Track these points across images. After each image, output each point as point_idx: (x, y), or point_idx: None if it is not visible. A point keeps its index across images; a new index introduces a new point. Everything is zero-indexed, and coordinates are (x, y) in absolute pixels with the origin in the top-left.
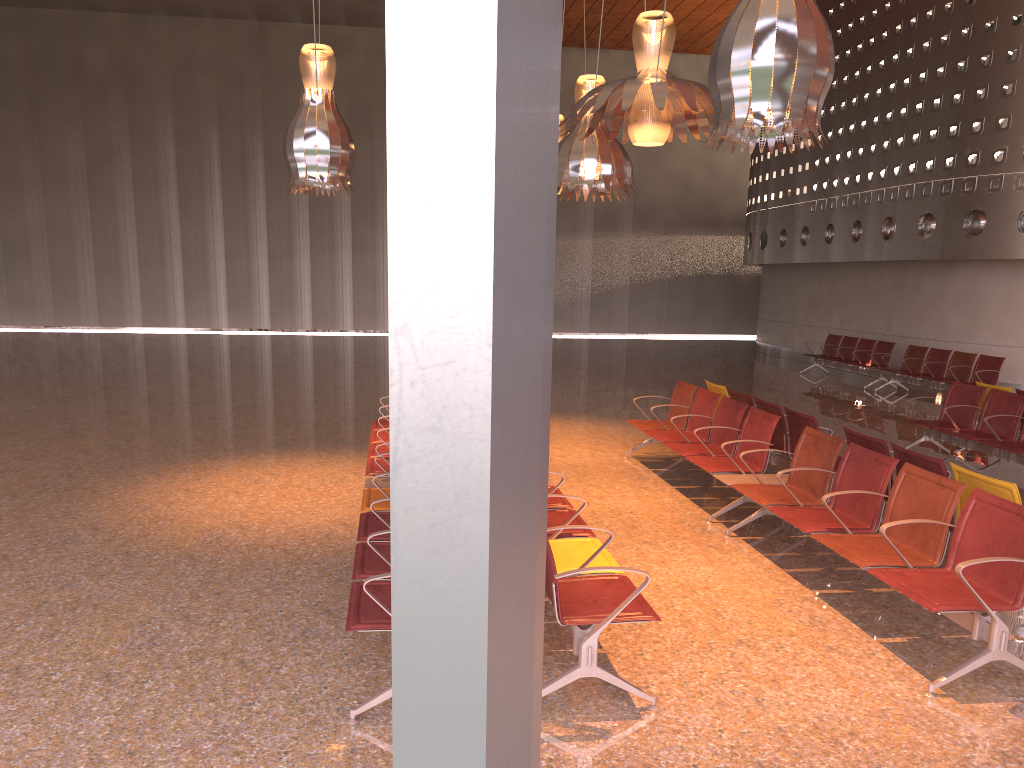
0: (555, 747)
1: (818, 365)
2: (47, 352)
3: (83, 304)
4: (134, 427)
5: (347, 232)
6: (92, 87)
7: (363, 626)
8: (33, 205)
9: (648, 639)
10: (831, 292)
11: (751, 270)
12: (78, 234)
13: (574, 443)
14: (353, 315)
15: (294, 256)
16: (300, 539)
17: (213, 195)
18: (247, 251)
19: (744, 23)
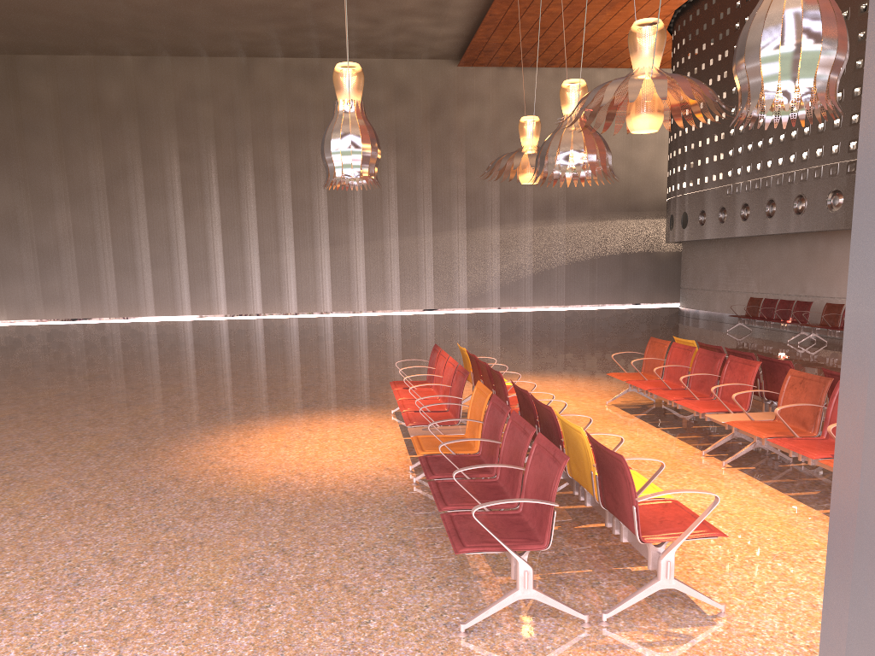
0: (650, 651)
1: (742, 324)
2: (82, 339)
3: (105, 299)
4: (178, 396)
5: (325, 229)
6: (110, 118)
7: (470, 549)
8: (62, 218)
9: (692, 556)
10: (748, 262)
11: (669, 247)
12: (100, 240)
13: (557, 396)
14: (332, 299)
15: (281, 251)
16: (355, 483)
17: (212, 203)
18: (241, 249)
19: (771, 15)
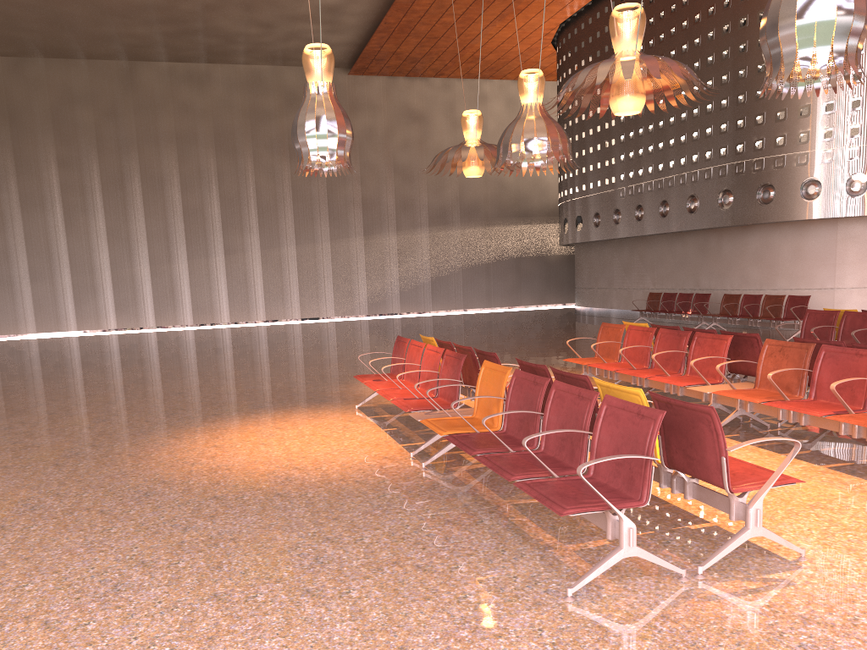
0: (761, 596)
1: (643, 318)
2: None
3: None
4: (112, 405)
5: (219, 238)
6: None
7: (574, 510)
8: None
9: None
10: (642, 260)
11: (558, 251)
12: None
13: None
14: (229, 309)
15: (173, 261)
16: (361, 472)
17: (96, 212)
18: (130, 260)
19: None
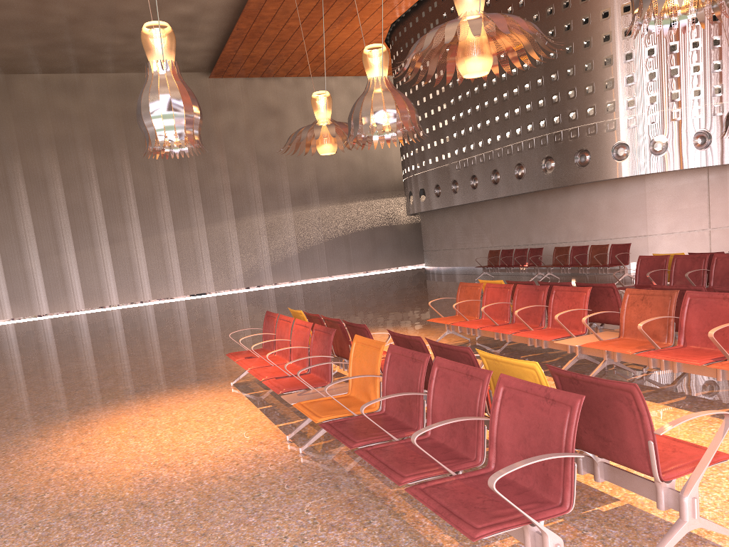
0: None
1: (486, 273)
2: None
3: None
4: None
5: (103, 229)
6: None
7: (488, 531)
8: None
9: None
10: (480, 222)
11: (405, 220)
12: None
13: None
14: (117, 293)
15: (61, 253)
16: (234, 464)
17: None
18: (20, 254)
19: None
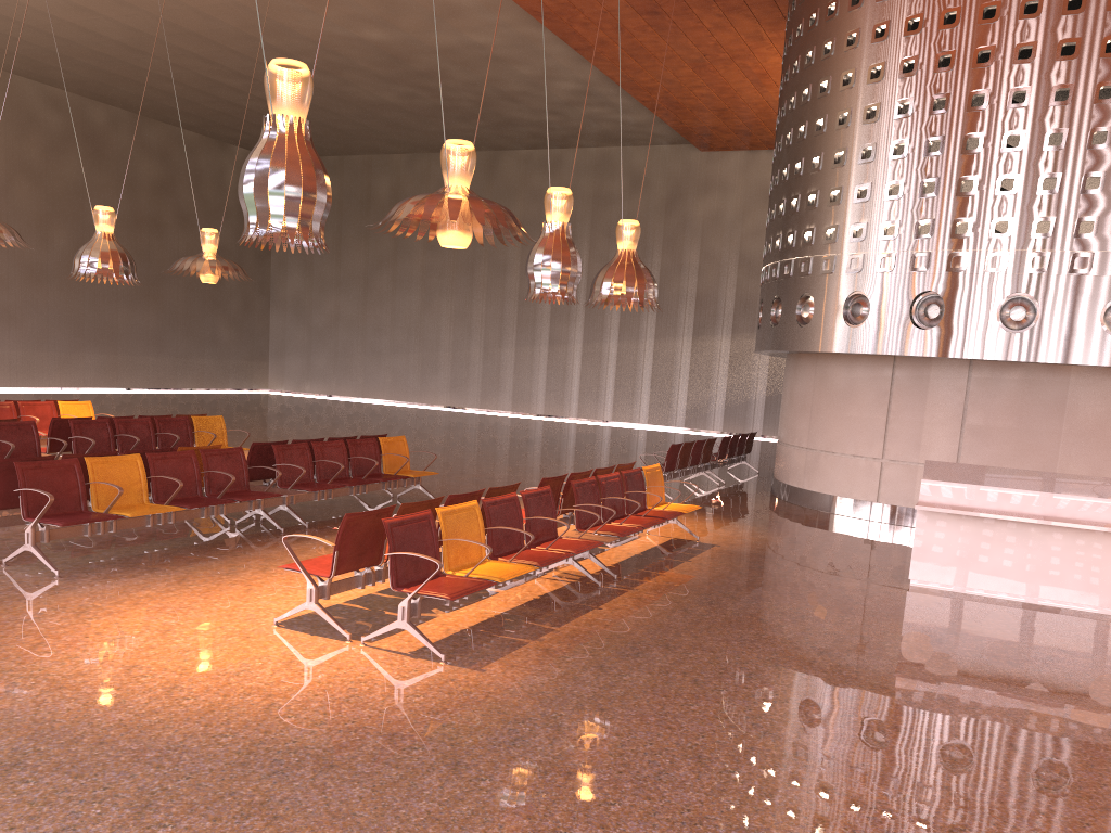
0: None
1: (746, 463)
2: (239, 405)
3: (355, 379)
4: None
5: (546, 327)
6: (377, 212)
7: None
8: (332, 302)
9: None
10: None
11: None
12: (357, 325)
13: None
14: (545, 401)
15: (503, 347)
16: None
17: (449, 294)
18: (468, 341)
19: None
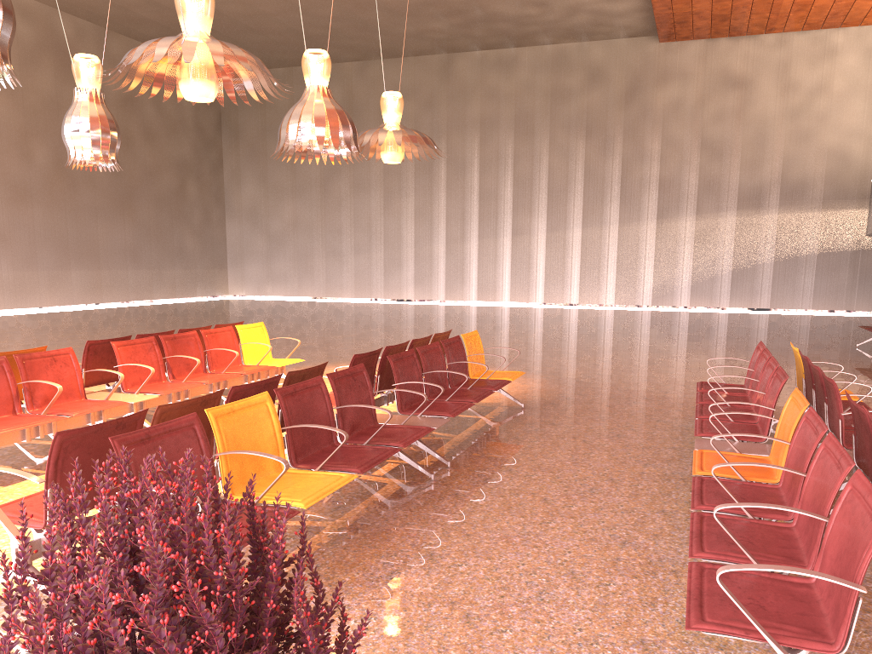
0: None
1: None
2: (243, 312)
3: (316, 280)
4: None
5: (508, 219)
6: None
7: None
8: (289, 208)
9: None
10: None
11: None
12: (316, 228)
13: None
14: (510, 289)
15: (465, 241)
16: None
17: (408, 194)
18: (430, 238)
19: None
